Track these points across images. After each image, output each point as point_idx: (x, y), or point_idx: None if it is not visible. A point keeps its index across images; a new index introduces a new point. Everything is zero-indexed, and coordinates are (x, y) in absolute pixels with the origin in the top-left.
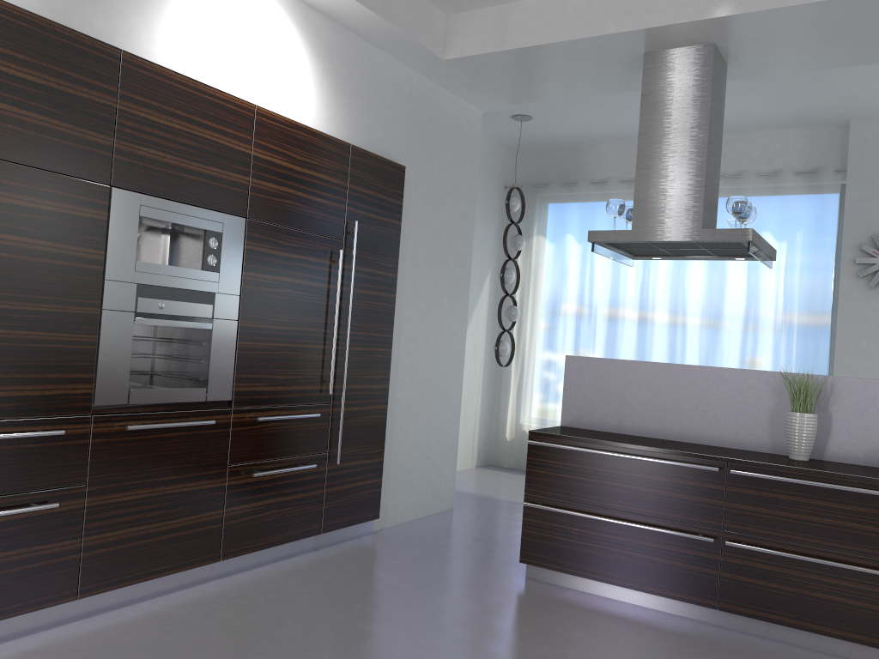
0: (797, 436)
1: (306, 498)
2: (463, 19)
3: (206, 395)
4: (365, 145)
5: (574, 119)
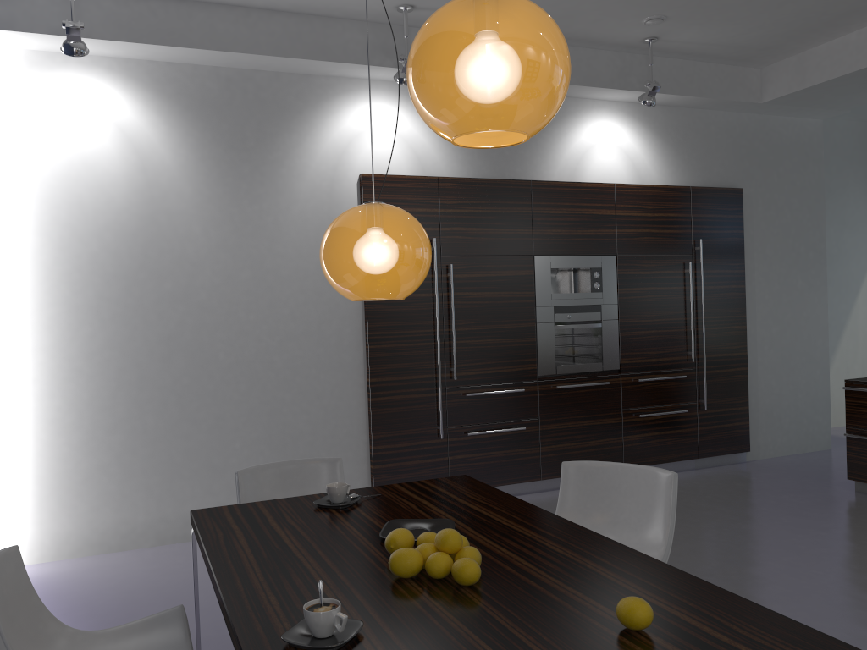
0: None
1: (682, 433)
2: (772, 69)
3: (602, 366)
4: (704, 182)
5: None
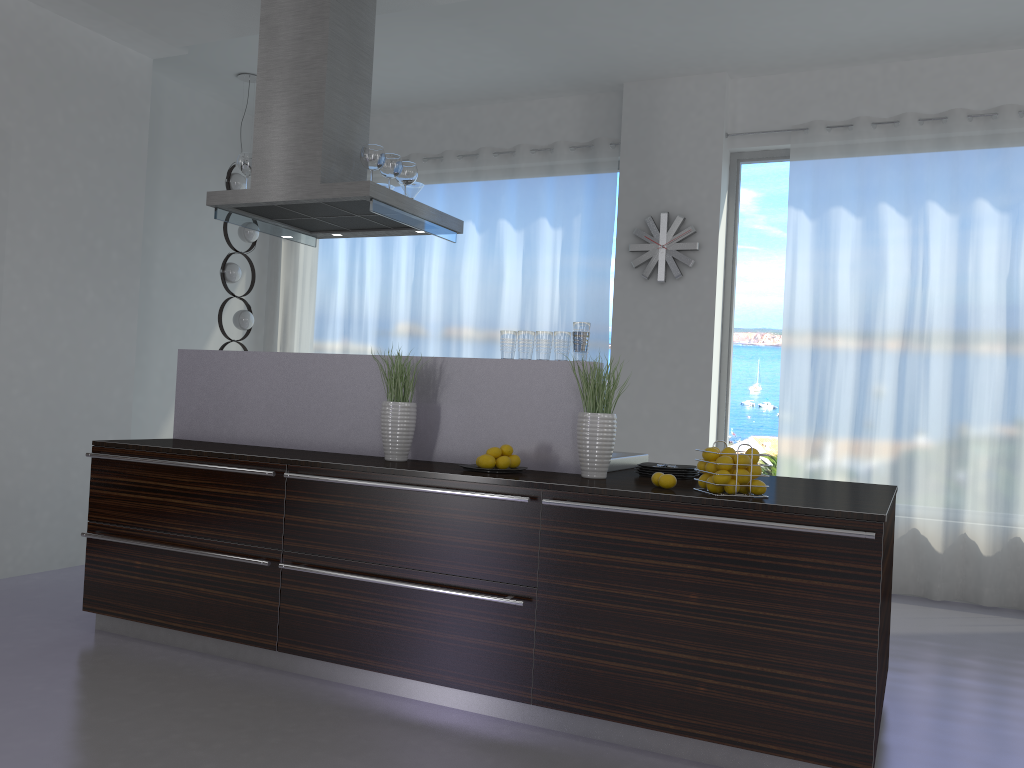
0: (387, 430)
1: None
2: None
3: None
4: None
5: None
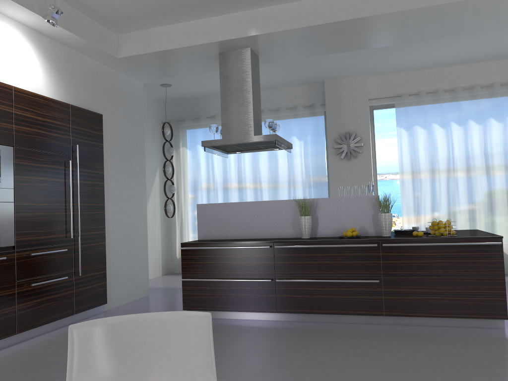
0: (303, 227)
1: (63, 295)
2: (125, 37)
3: None
4: (78, 104)
5: (194, 85)
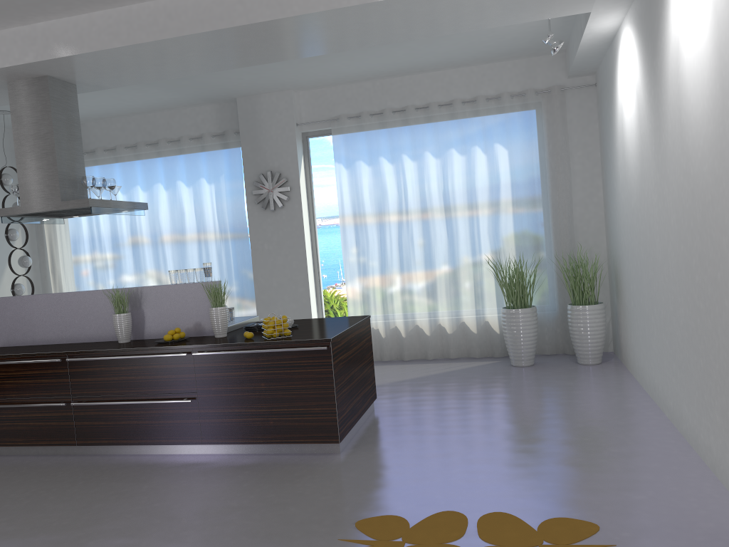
0: (117, 328)
1: None
2: None
3: None
4: None
5: None
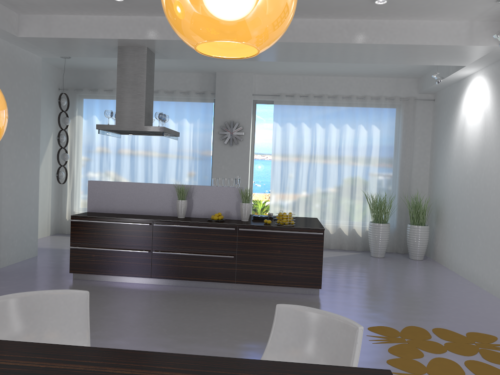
0: (179, 209)
1: None
2: (27, 18)
3: None
4: None
5: (93, 60)
